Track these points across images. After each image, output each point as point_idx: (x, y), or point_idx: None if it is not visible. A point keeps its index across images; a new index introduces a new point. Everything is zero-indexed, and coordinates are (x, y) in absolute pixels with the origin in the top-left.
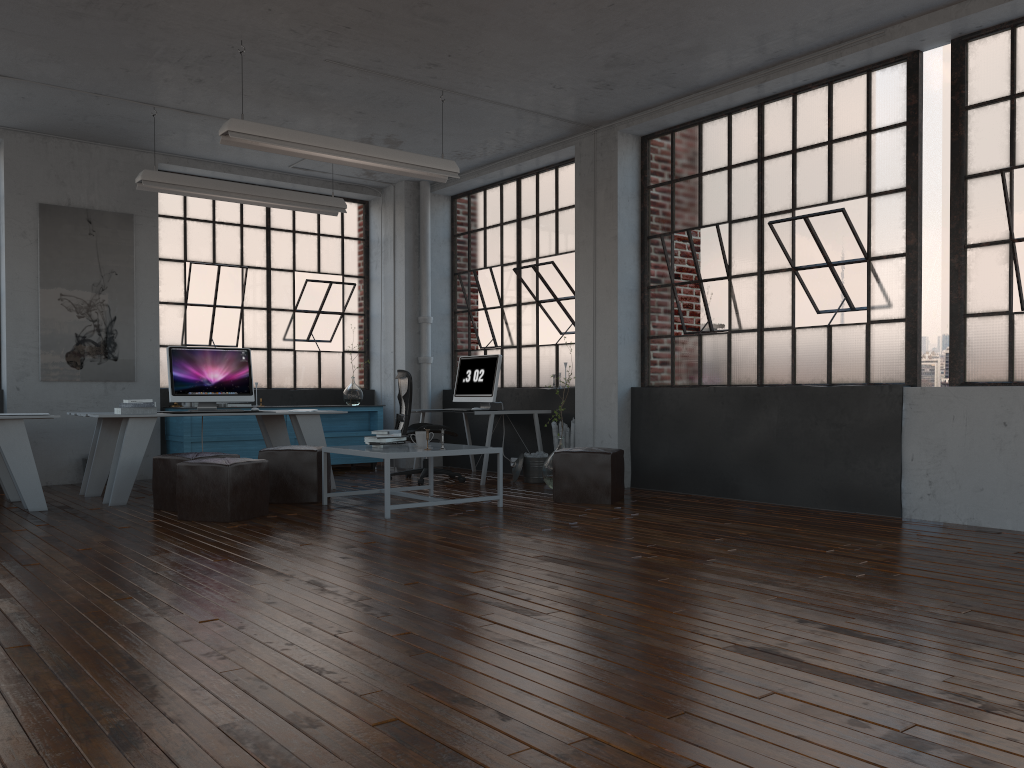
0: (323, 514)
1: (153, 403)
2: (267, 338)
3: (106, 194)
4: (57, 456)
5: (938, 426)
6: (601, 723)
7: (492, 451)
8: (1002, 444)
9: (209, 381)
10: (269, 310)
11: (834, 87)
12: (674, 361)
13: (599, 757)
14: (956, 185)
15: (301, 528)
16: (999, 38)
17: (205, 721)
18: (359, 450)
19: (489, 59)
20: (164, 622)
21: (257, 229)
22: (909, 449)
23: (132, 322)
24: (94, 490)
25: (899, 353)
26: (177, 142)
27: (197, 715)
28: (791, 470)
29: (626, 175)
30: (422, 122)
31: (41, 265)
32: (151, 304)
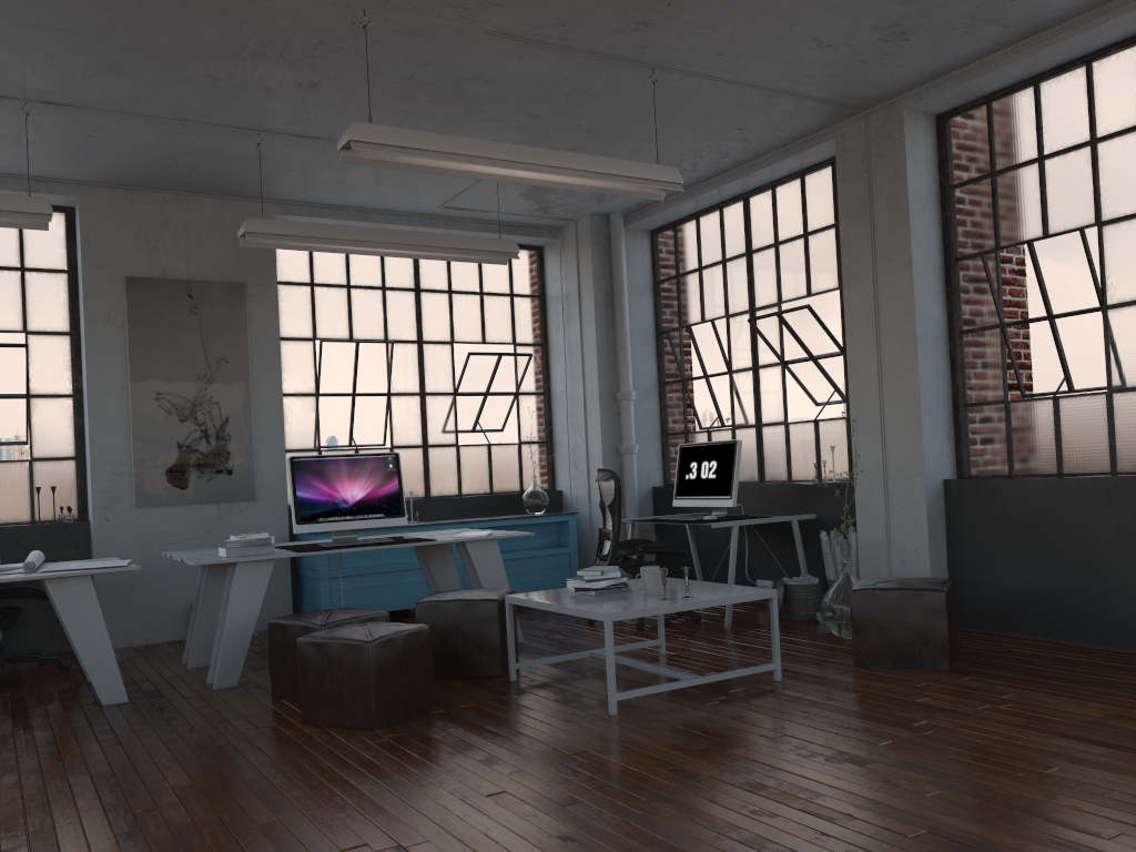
0: (513, 704)
1: (269, 539)
2: (422, 432)
3: (210, 259)
4: (160, 605)
5: None
6: None
7: (762, 596)
8: None
9: (346, 501)
10: (423, 395)
11: None
12: (1012, 439)
13: None
14: None
15: (484, 744)
16: None
17: None
18: (562, 604)
19: (728, 4)
20: None
21: (403, 292)
22: None
23: (249, 423)
24: (199, 658)
25: None
26: (295, 184)
27: None
28: None
29: (919, 172)
30: (619, 123)
31: (131, 356)
32: (272, 398)
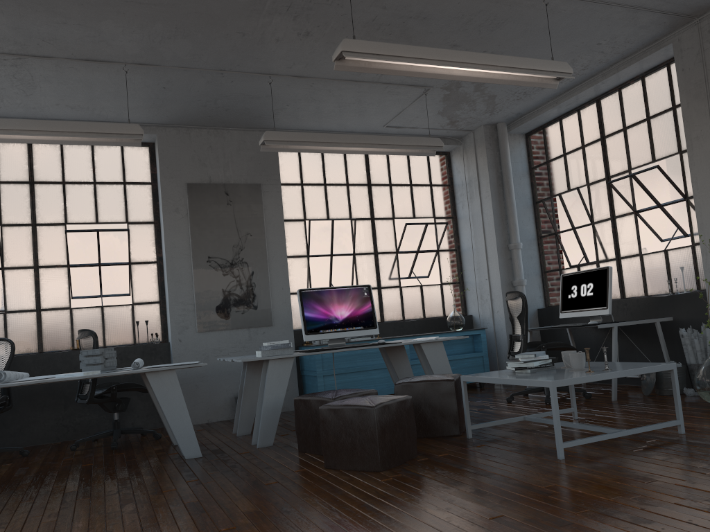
0: (478, 453)
1: (289, 344)
2: (376, 278)
3: (238, 169)
4: (214, 396)
5: None
6: None
7: (665, 368)
8: None
9: (337, 318)
10: (376, 254)
11: None
12: None
13: None
14: None
15: (468, 481)
16: None
17: None
18: (510, 378)
19: None
20: None
21: (360, 186)
22: None
23: (266, 275)
24: (244, 429)
25: None
26: (291, 115)
27: None
28: None
29: None
30: (513, 46)
31: (191, 234)
32: (280, 258)
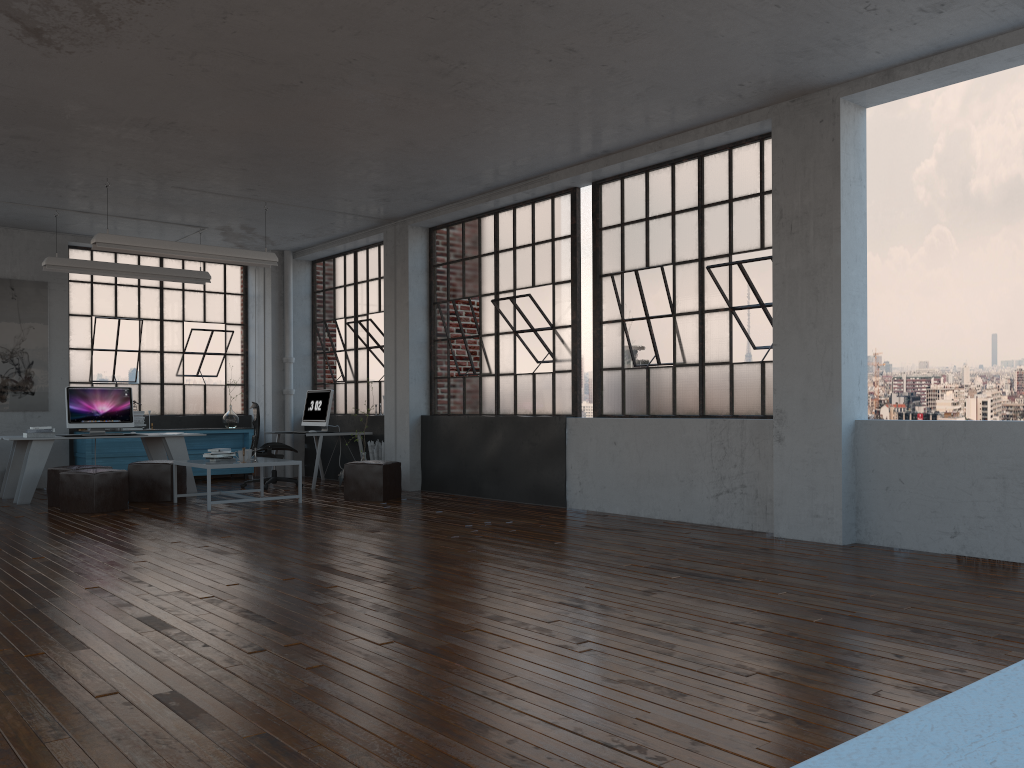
0: (167, 508)
1: (52, 429)
2: (160, 375)
3: (26, 267)
4: None
5: (583, 444)
6: (193, 587)
7: (293, 463)
8: (614, 456)
9: (98, 412)
10: (162, 353)
11: (535, 206)
12: (450, 396)
13: (175, 595)
14: (595, 281)
15: (141, 516)
16: (616, 184)
17: (7, 588)
18: (194, 463)
19: (288, 187)
20: (12, 558)
21: (152, 289)
22: (570, 460)
23: (46, 365)
24: (10, 494)
25: (569, 394)
26: (81, 228)
27: (5, 586)
28: (510, 476)
29: (416, 257)
30: (262, 218)
31: None
32: (62, 351)
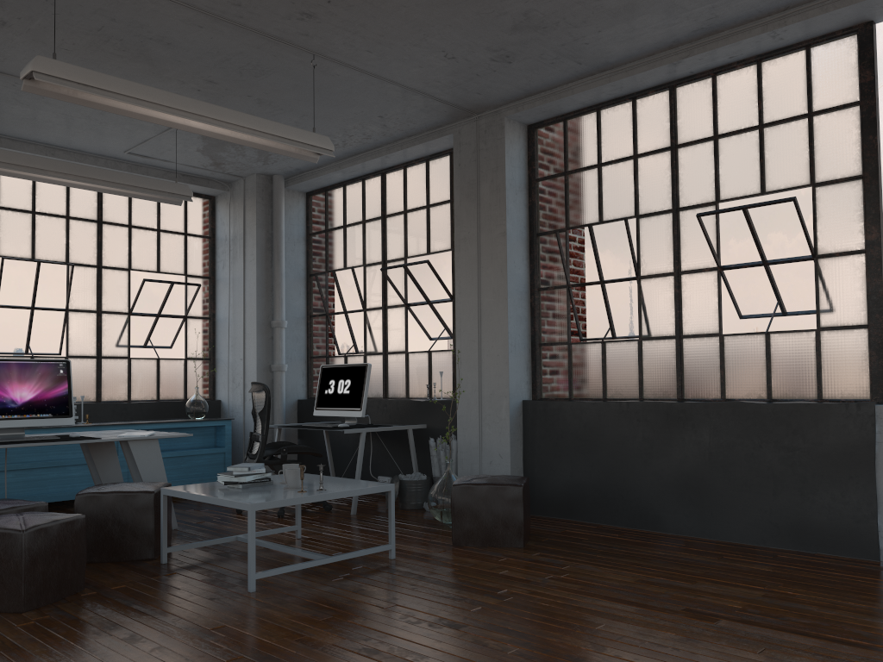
0: (162, 585)
1: None
2: (97, 344)
3: None
4: None
5: None
6: None
7: (382, 489)
8: None
9: (14, 401)
10: (99, 313)
11: (764, 65)
12: (572, 371)
13: None
14: None
15: (129, 623)
16: None
17: None
18: (212, 496)
19: (377, 10)
20: None
21: (86, 222)
22: None
23: None
24: None
25: (860, 365)
26: None
27: None
28: (729, 500)
29: (514, 165)
30: (284, 98)
31: None
32: None
